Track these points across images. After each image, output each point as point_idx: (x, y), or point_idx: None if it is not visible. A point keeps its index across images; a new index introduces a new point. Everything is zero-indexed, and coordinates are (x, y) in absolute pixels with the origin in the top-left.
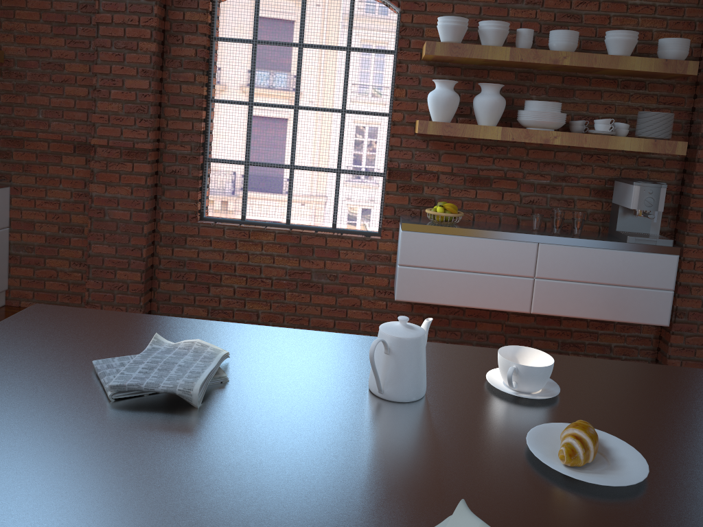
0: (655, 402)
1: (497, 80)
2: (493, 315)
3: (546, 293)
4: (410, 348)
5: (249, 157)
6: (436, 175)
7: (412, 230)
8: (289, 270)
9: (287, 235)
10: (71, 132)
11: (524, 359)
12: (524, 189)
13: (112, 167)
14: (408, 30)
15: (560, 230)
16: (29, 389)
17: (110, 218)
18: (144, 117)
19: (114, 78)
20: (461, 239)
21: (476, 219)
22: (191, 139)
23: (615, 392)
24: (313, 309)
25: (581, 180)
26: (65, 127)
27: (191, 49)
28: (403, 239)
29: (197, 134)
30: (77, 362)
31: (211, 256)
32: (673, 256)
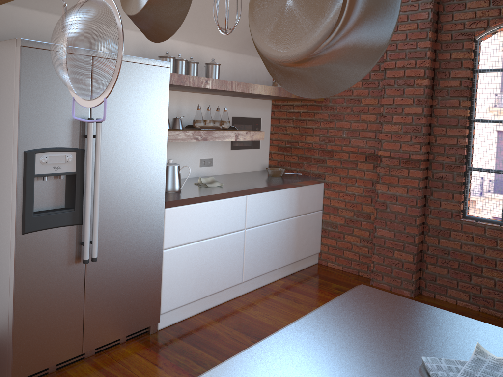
0: None
1: None
2: None
3: None
4: None
5: None
6: None
7: None
8: None
9: None
10: (363, 146)
11: None
12: None
13: (392, 172)
14: None
15: None
16: (373, 372)
17: (390, 210)
18: (418, 135)
19: (395, 107)
20: None
21: None
22: (456, 152)
23: None
24: None
25: None
26: (360, 143)
27: (456, 81)
28: None
29: (461, 147)
30: (406, 353)
31: (473, 250)
32: None
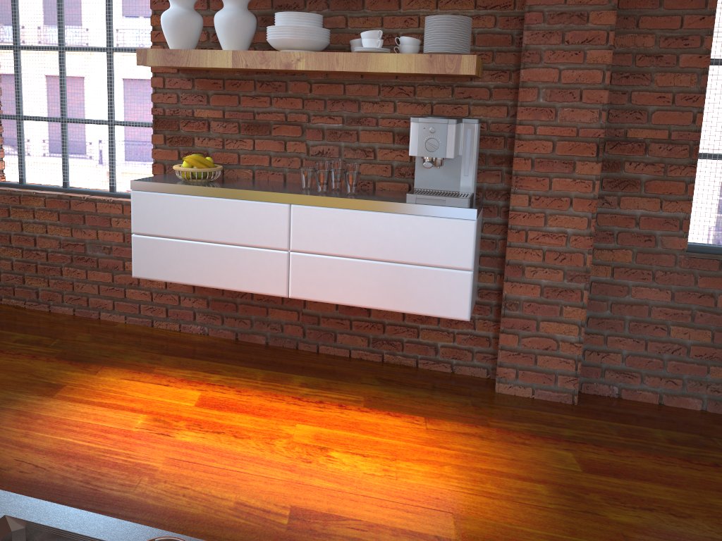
0: None
1: None
2: (286, 300)
3: (306, 271)
4: None
5: (21, 110)
6: (206, 122)
7: (142, 190)
8: (63, 241)
9: (56, 199)
10: None
11: None
12: (310, 136)
13: None
14: None
15: (325, 188)
16: None
17: None
18: None
19: None
20: (199, 201)
21: (257, 177)
22: None
23: None
24: (90, 288)
25: (381, 121)
26: None
27: None
28: (134, 201)
29: None
30: None
31: None
32: (468, 222)
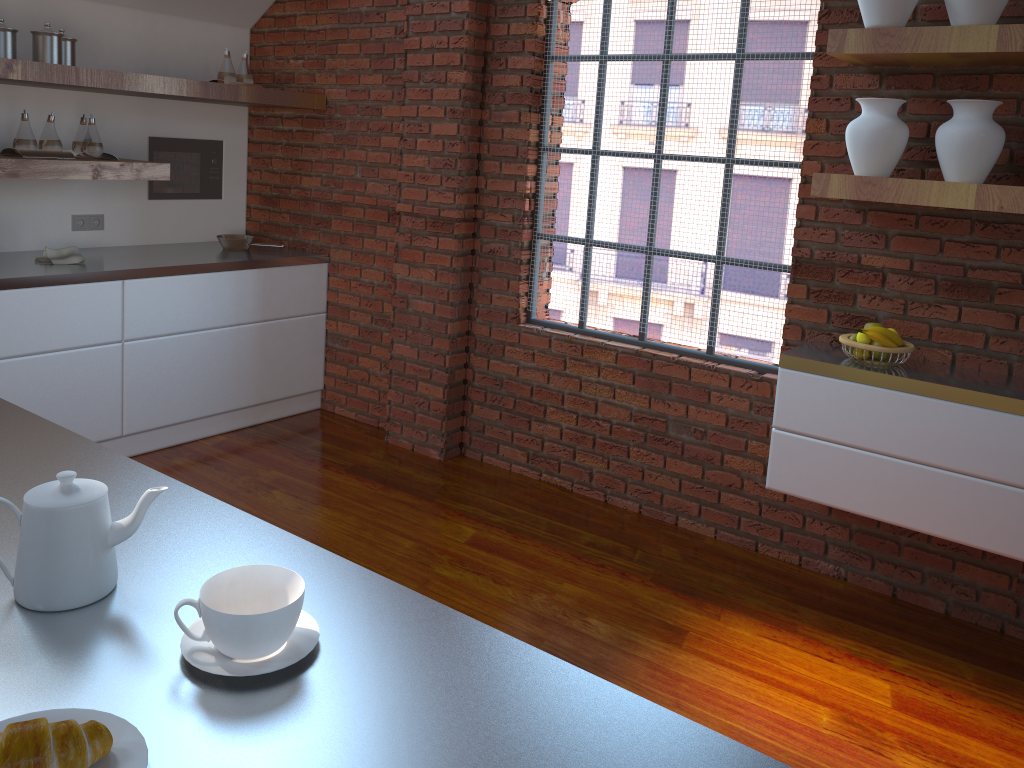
0: (426, 759)
1: (1011, 93)
2: (990, 554)
3: None
4: (34, 524)
5: (592, 233)
6: (880, 274)
7: (797, 369)
8: (635, 412)
9: (633, 356)
10: (386, 195)
11: (295, 598)
12: None
13: (416, 242)
14: (832, 14)
15: None
16: None
17: (414, 310)
18: (451, 175)
19: (421, 123)
20: (889, 396)
21: (959, 362)
22: (513, 206)
23: (392, 712)
24: (667, 481)
25: None
26: (380, 189)
27: (515, 76)
28: (781, 383)
29: (520, 198)
30: None
31: (533, 377)
32: None
